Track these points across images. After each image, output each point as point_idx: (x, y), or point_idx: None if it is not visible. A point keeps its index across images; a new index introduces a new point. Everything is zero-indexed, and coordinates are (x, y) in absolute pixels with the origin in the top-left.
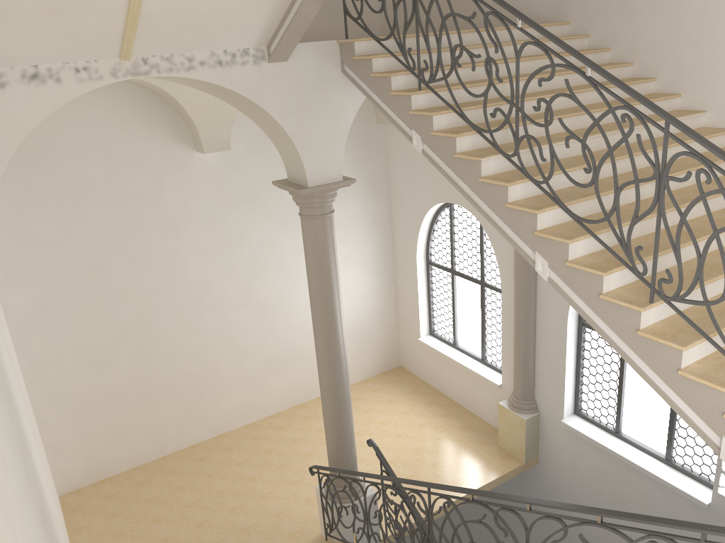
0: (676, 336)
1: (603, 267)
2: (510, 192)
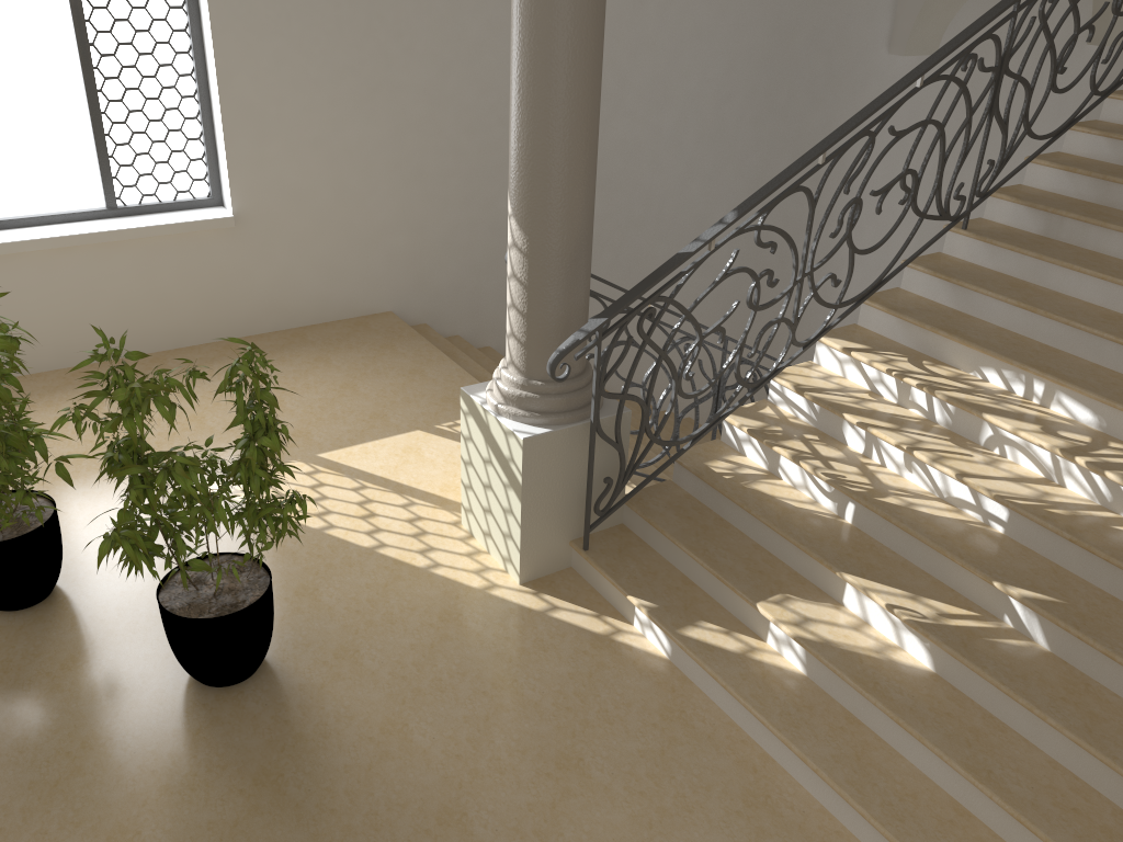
0: (928, 261)
1: (1004, 191)
2: (1105, 107)
